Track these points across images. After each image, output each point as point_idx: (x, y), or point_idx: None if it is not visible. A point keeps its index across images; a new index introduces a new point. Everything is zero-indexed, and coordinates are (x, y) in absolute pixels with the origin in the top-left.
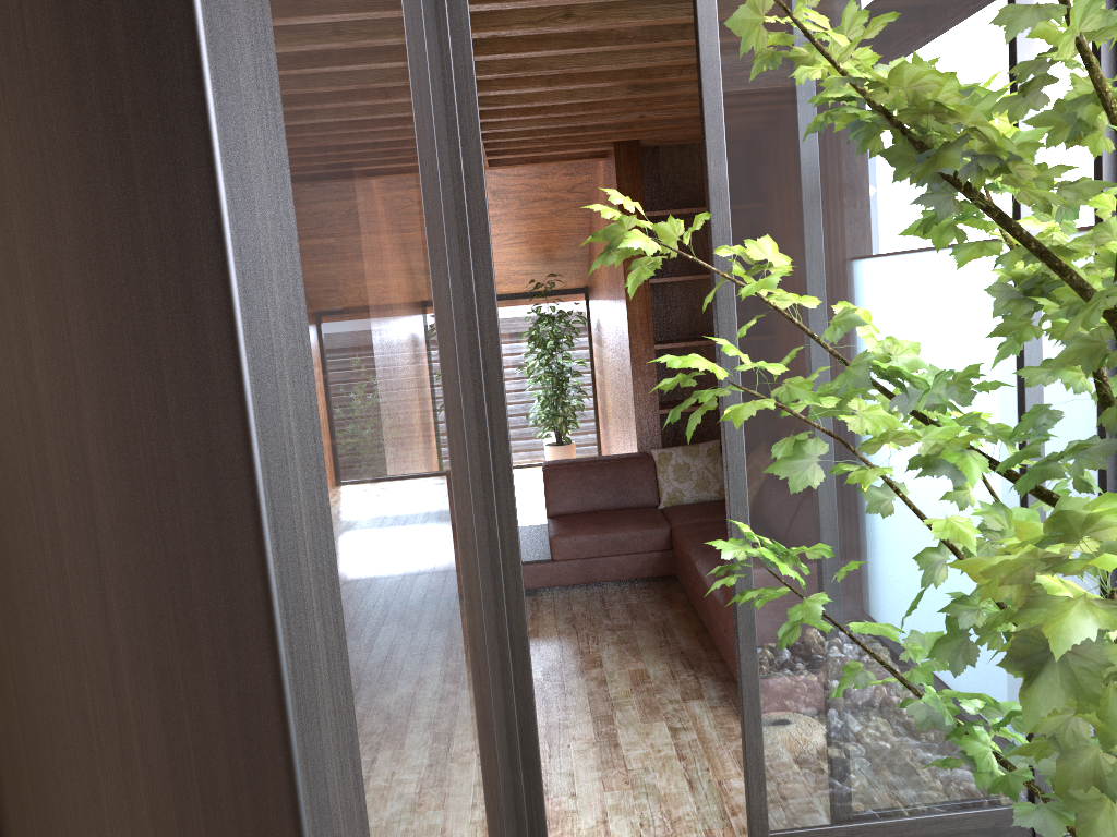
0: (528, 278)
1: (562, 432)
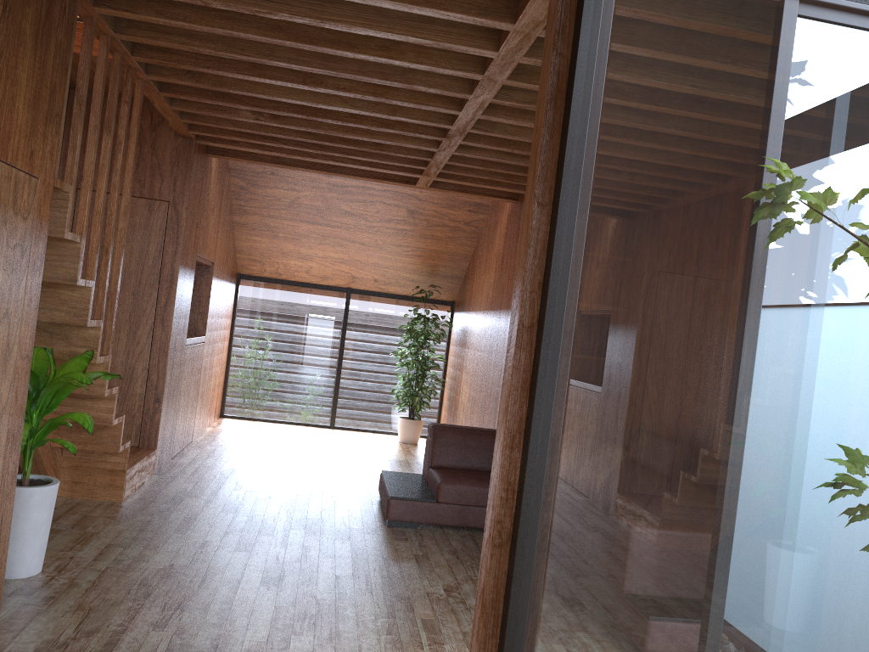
0: (412, 285)
1: (416, 409)
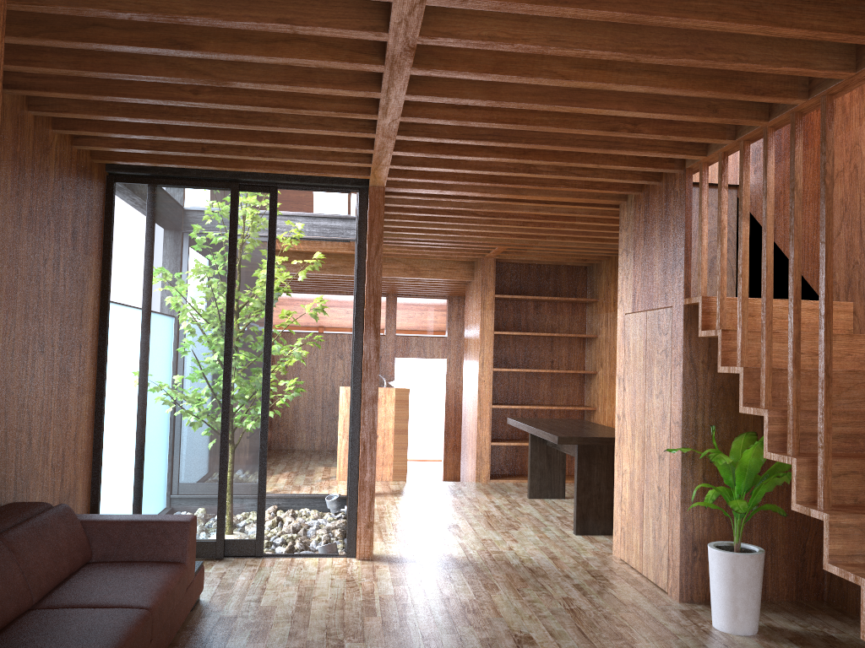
0: None
1: None
